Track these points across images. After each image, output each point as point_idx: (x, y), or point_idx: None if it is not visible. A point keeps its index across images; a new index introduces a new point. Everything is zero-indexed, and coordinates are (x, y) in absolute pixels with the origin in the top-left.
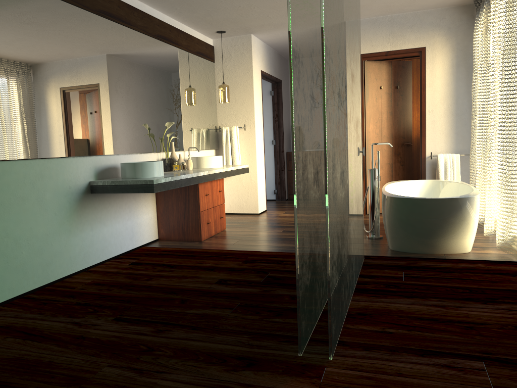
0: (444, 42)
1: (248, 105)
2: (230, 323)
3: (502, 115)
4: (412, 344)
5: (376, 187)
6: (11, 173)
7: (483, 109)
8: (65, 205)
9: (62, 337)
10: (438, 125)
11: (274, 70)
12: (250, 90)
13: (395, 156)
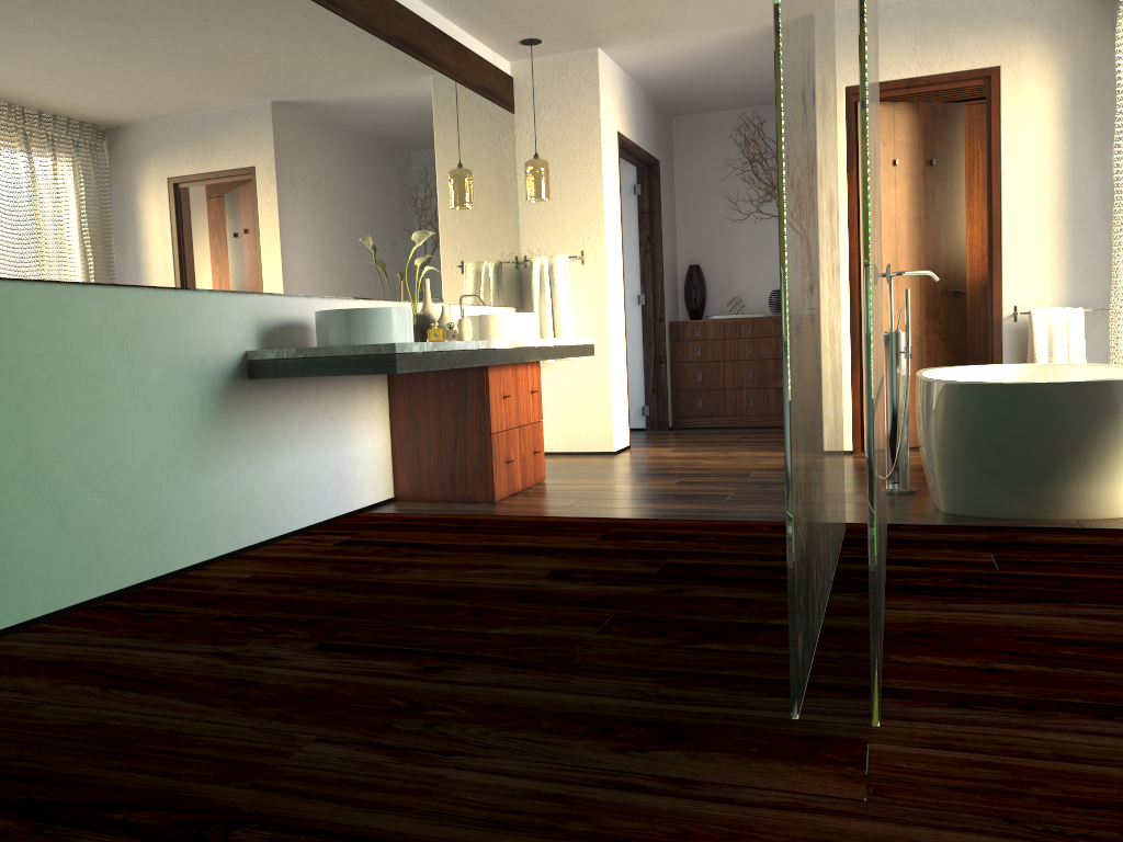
0: (1044, 55)
1: (591, 207)
2: (601, 654)
3: None
4: (1072, 694)
5: (901, 373)
6: (73, 313)
7: None
8: (192, 400)
9: (196, 683)
10: (1031, 243)
11: (644, 137)
12: (594, 173)
13: (928, 320)
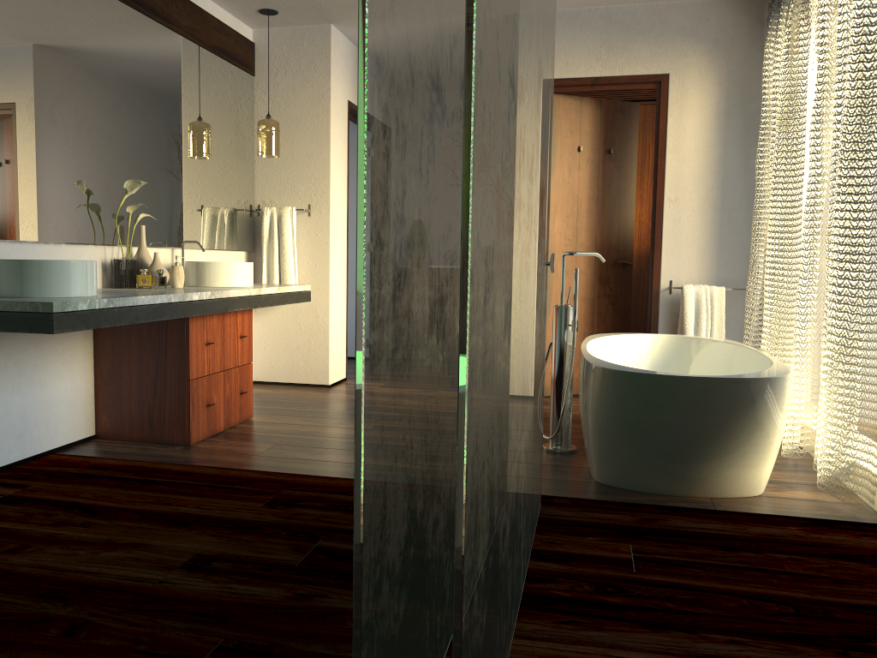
0: (705, 67)
1: (319, 166)
2: None
3: (846, 203)
4: None
5: (568, 344)
6: None
7: (781, 198)
8: None
9: None
10: (686, 227)
11: None
12: (323, 136)
13: (600, 286)
